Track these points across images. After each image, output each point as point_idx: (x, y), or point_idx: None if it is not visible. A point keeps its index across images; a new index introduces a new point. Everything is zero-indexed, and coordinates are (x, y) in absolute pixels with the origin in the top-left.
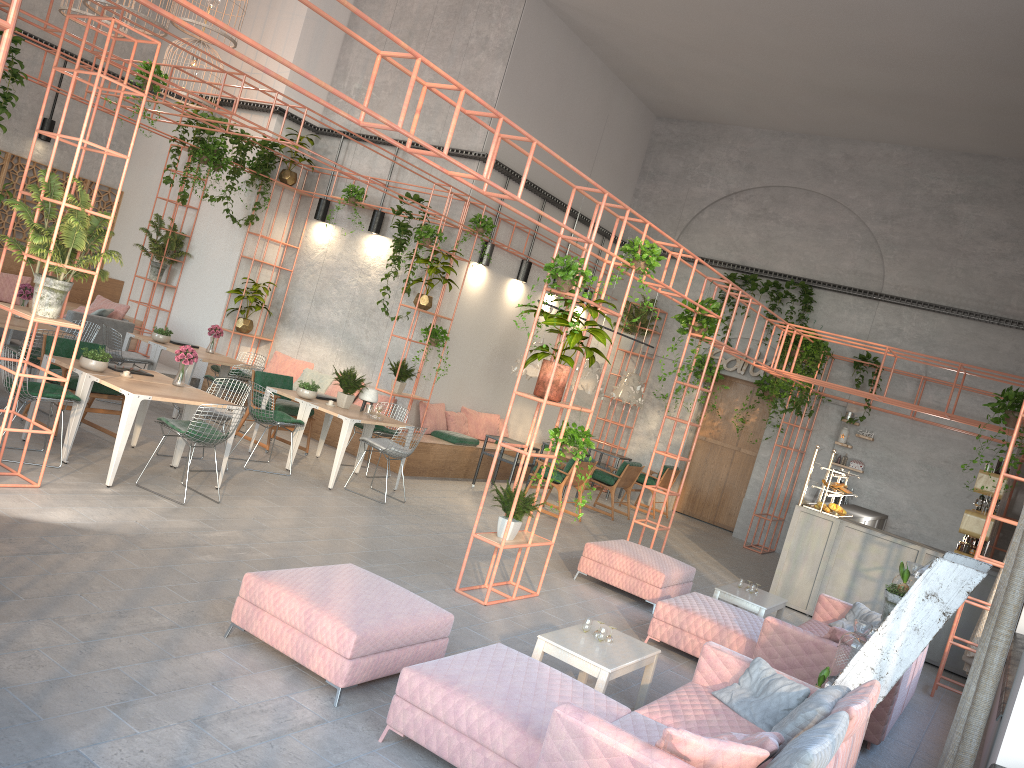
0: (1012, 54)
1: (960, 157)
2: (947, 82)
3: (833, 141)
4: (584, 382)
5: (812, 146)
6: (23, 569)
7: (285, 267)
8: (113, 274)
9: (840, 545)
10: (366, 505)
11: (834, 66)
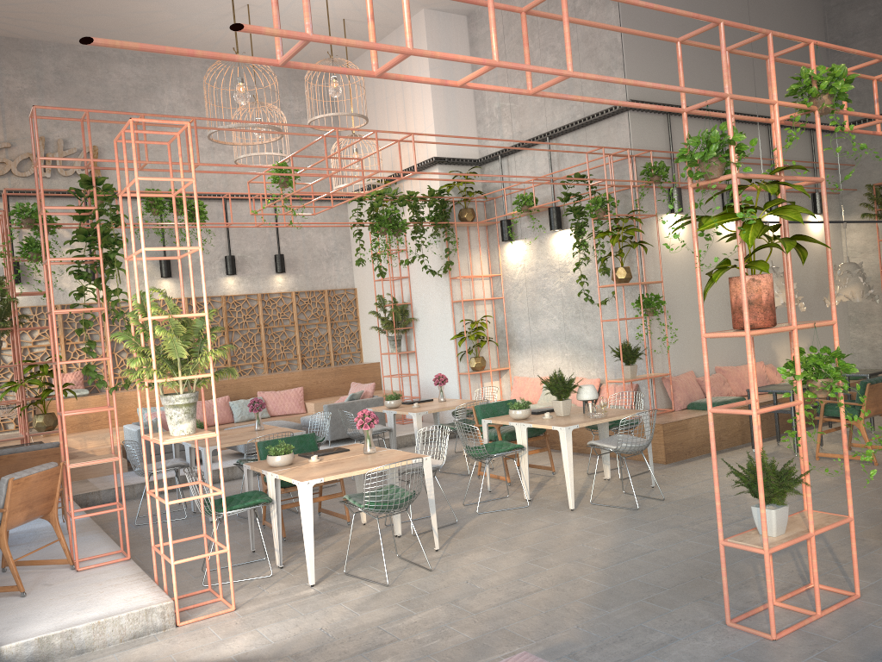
0: None
1: None
2: None
3: None
4: (846, 291)
5: None
6: None
7: (496, 296)
8: (370, 359)
9: None
10: (614, 518)
11: None
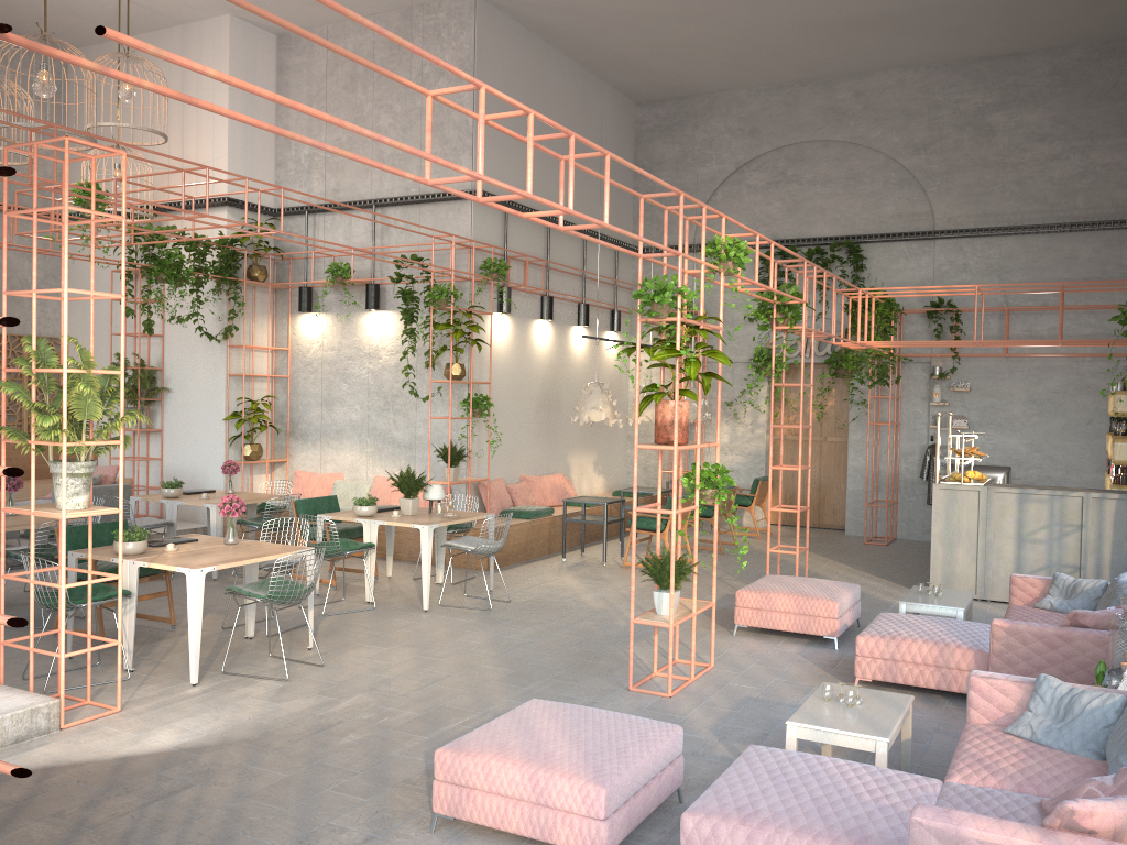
0: None
1: (979, 63)
2: None
3: (837, 81)
4: (648, 412)
5: (816, 92)
6: (161, 822)
7: (279, 374)
8: None
9: (994, 514)
10: (474, 618)
11: None
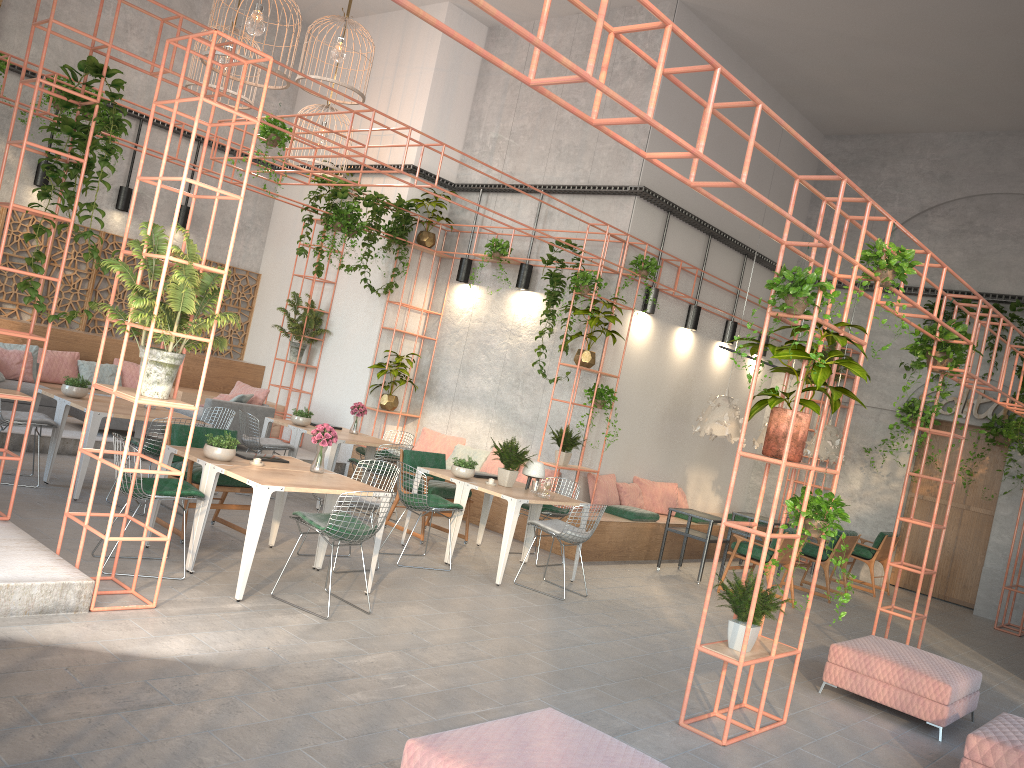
0: None
1: None
2: None
3: None
4: None
5: (1023, 143)
6: (113, 736)
7: (428, 336)
8: (254, 359)
9: None
10: (542, 603)
11: None
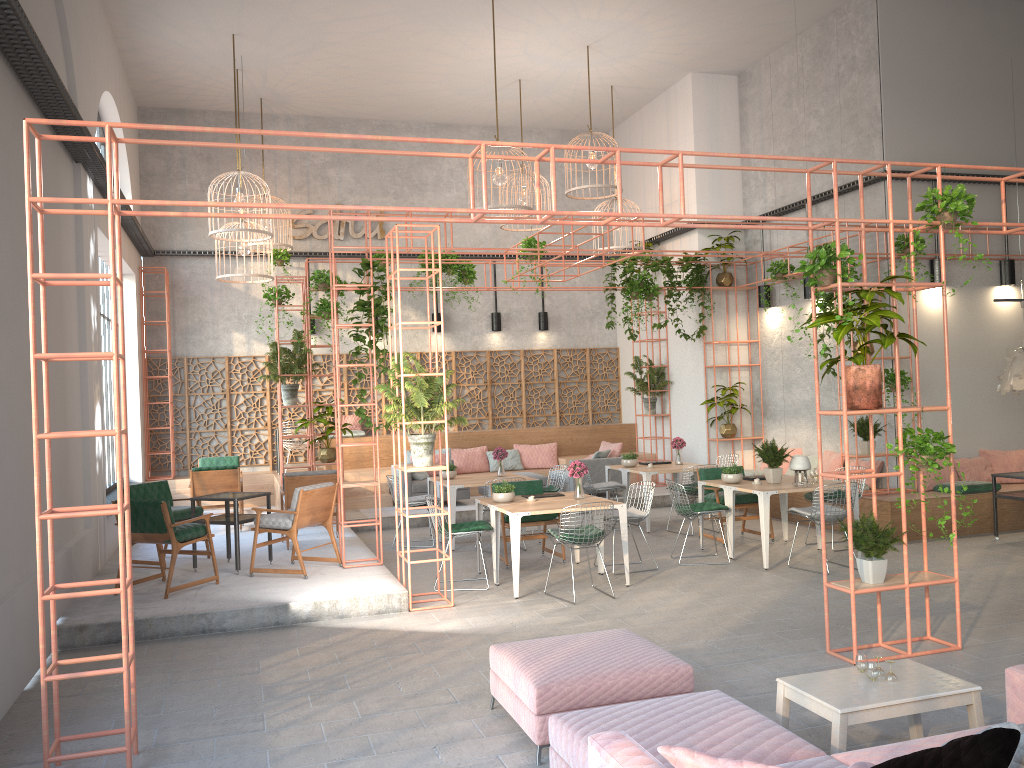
0: None
1: None
2: None
3: None
4: None
5: None
6: (373, 667)
7: (753, 363)
8: (628, 420)
9: None
10: (800, 579)
11: None
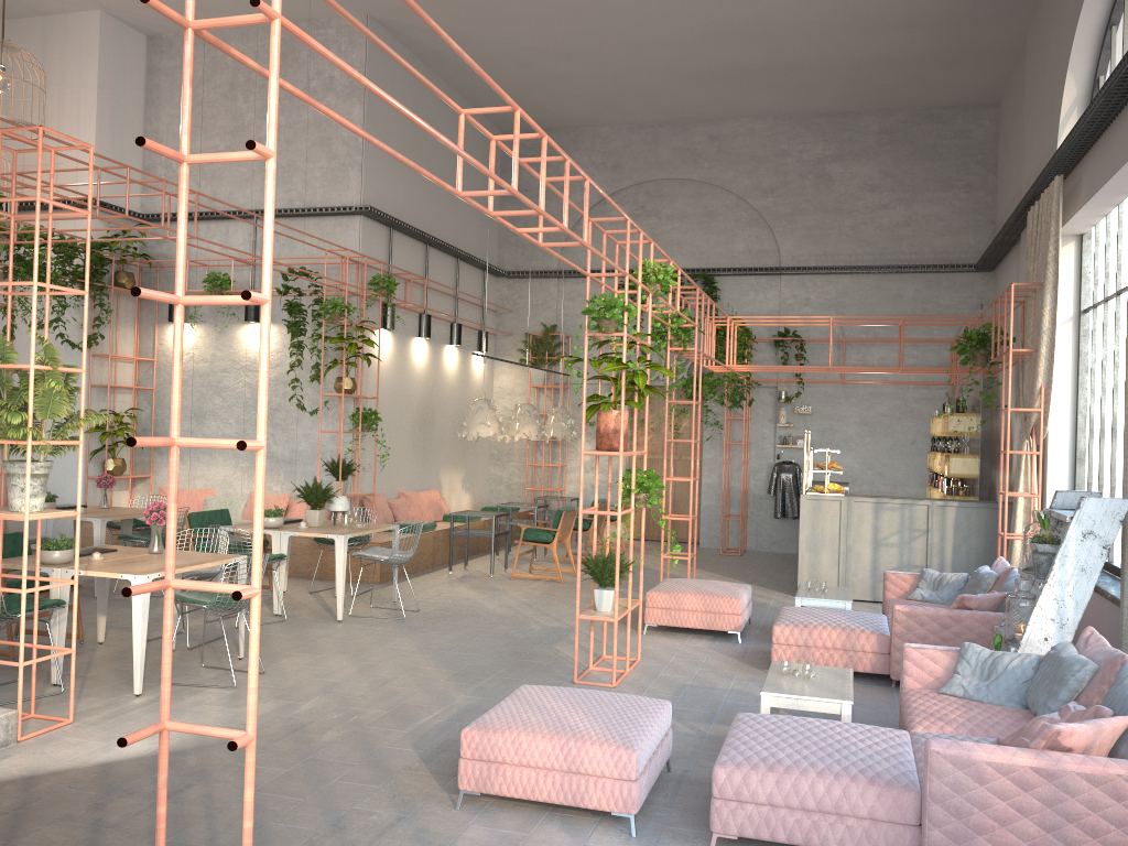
0: (878, 11)
1: (820, 118)
2: (813, 47)
3: (694, 125)
4: (526, 429)
5: (674, 134)
6: (183, 818)
7: (143, 386)
8: None
9: (854, 521)
10: (390, 626)
11: (702, 49)
